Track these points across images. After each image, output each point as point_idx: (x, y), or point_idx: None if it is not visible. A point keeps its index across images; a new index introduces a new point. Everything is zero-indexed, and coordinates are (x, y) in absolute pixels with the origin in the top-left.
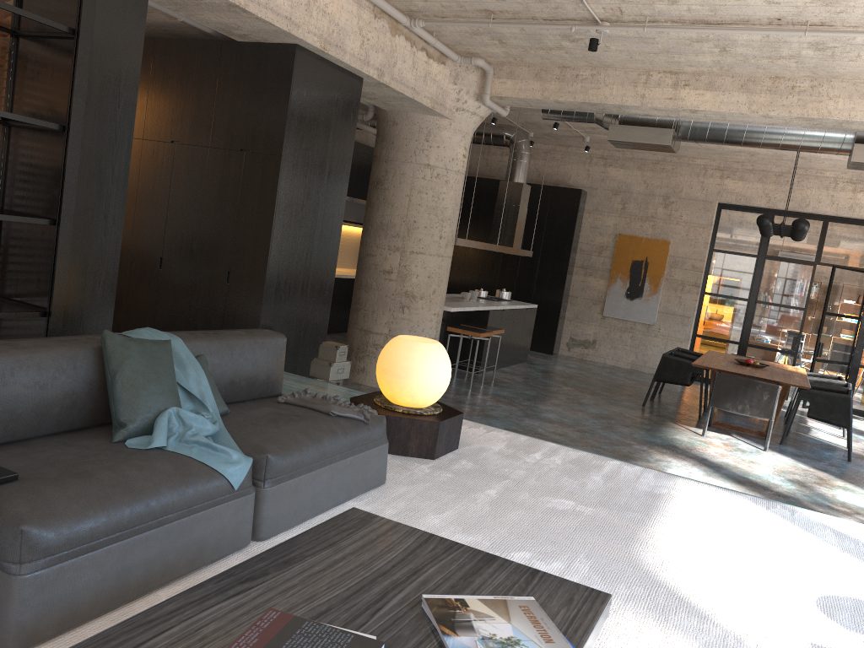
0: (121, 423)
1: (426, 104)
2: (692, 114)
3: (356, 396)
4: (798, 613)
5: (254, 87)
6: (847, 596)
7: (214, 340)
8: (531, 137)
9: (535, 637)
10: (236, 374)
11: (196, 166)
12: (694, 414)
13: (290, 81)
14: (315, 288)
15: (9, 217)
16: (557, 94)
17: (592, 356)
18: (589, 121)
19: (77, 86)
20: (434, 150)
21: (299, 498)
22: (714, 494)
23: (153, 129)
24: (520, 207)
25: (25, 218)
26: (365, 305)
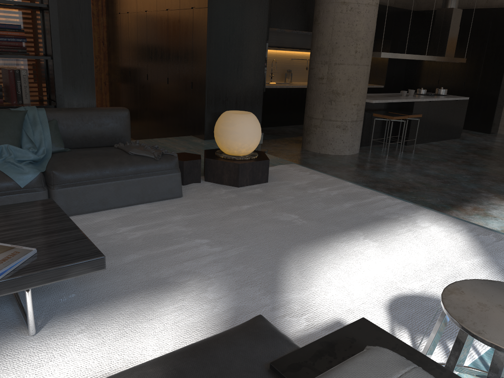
0: None
1: None
2: None
3: (209, 149)
4: (364, 303)
5: None
6: (439, 300)
7: (70, 112)
8: None
9: None
10: (87, 131)
11: (176, 22)
12: None
13: None
14: (247, 89)
15: (24, 56)
16: None
17: None
18: None
19: None
20: None
21: (87, 197)
22: (439, 222)
23: (159, 4)
24: (450, 26)
25: (34, 56)
26: (309, 101)
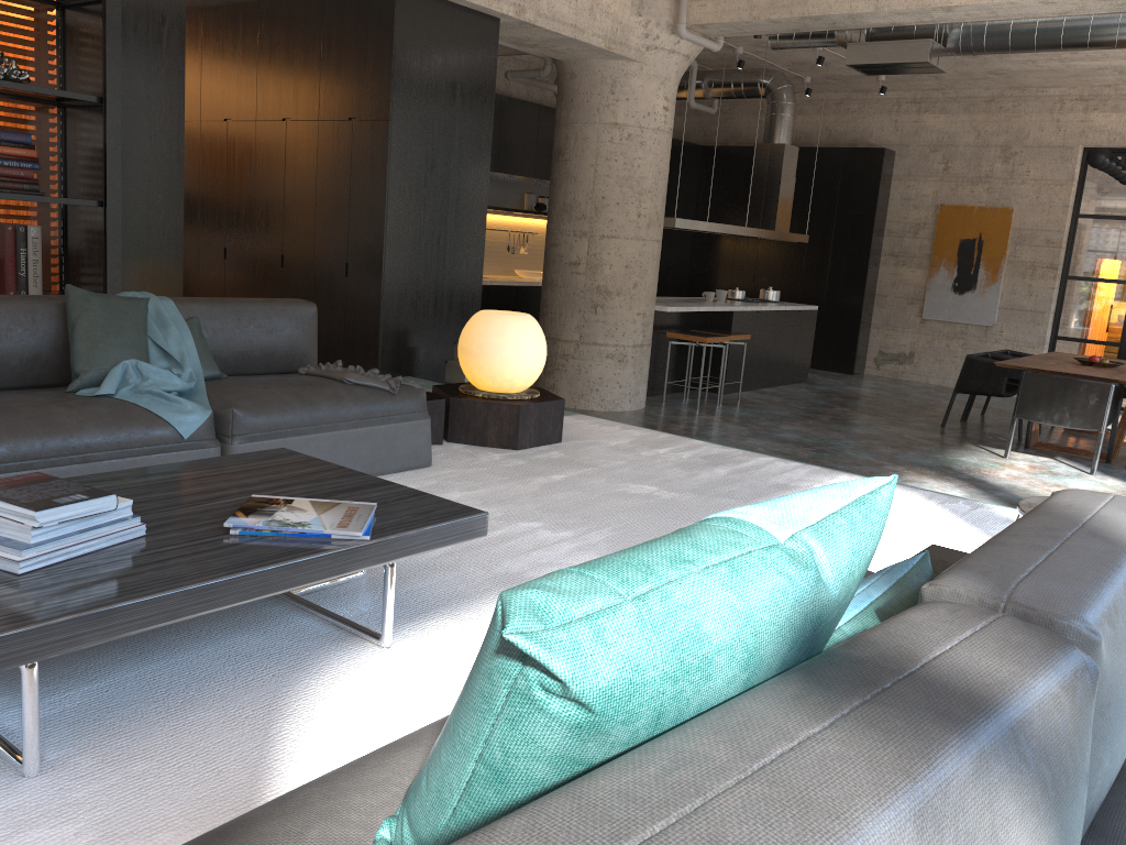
0: (76, 374)
1: (597, 44)
2: (949, 14)
3: (441, 385)
4: None
5: (357, 42)
6: None
7: (216, 304)
8: (807, 83)
9: (331, 524)
10: (246, 342)
11: (307, 145)
12: (1016, 436)
13: (392, 29)
14: (455, 279)
15: (49, 198)
16: (768, 11)
17: (910, 374)
18: (830, 45)
19: (109, 52)
20: (623, 104)
21: None
22: None
23: (264, 108)
24: (782, 176)
25: (67, 199)
26: (552, 307)
